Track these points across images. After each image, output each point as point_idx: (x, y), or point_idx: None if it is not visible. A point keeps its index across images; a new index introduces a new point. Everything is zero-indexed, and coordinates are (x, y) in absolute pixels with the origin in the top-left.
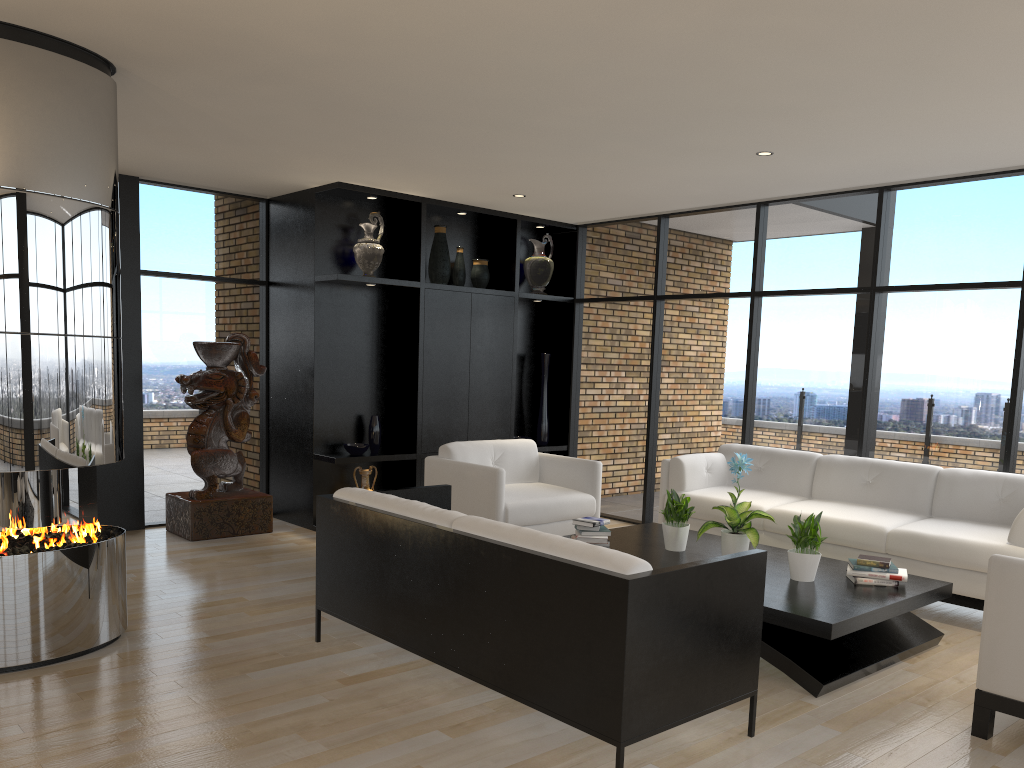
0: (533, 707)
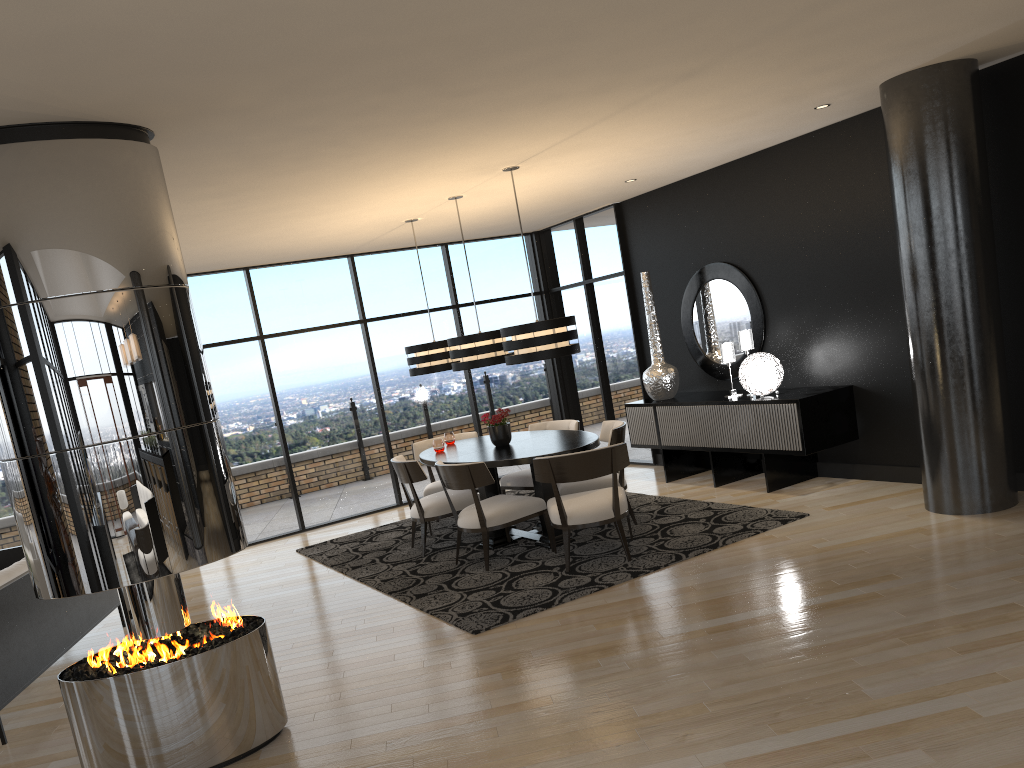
0: (101, 620)
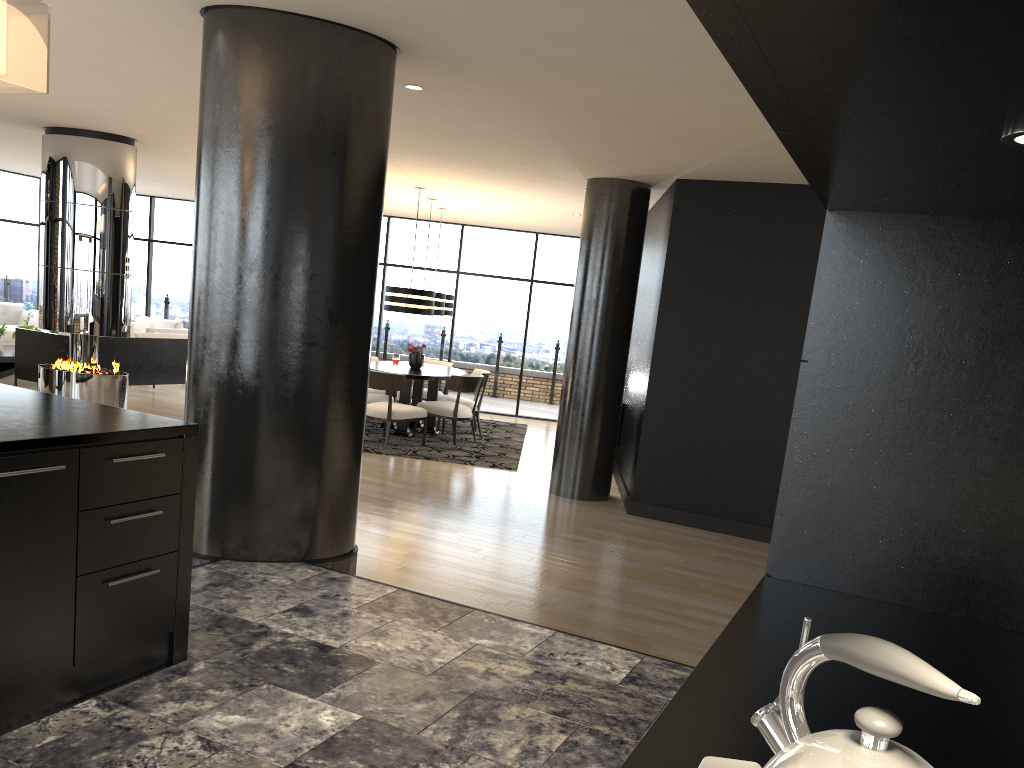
0: (175, 383)
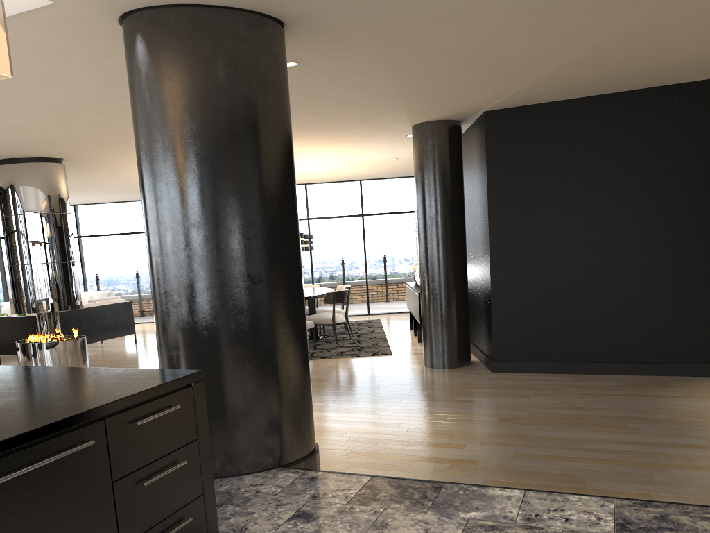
0: (118, 337)
